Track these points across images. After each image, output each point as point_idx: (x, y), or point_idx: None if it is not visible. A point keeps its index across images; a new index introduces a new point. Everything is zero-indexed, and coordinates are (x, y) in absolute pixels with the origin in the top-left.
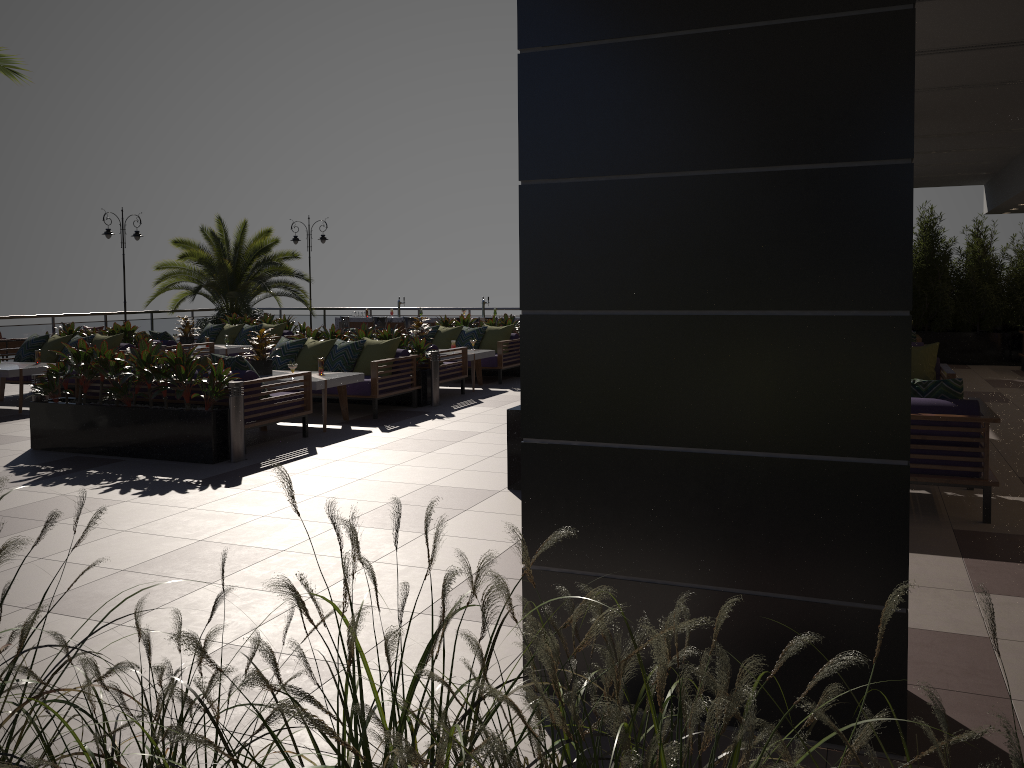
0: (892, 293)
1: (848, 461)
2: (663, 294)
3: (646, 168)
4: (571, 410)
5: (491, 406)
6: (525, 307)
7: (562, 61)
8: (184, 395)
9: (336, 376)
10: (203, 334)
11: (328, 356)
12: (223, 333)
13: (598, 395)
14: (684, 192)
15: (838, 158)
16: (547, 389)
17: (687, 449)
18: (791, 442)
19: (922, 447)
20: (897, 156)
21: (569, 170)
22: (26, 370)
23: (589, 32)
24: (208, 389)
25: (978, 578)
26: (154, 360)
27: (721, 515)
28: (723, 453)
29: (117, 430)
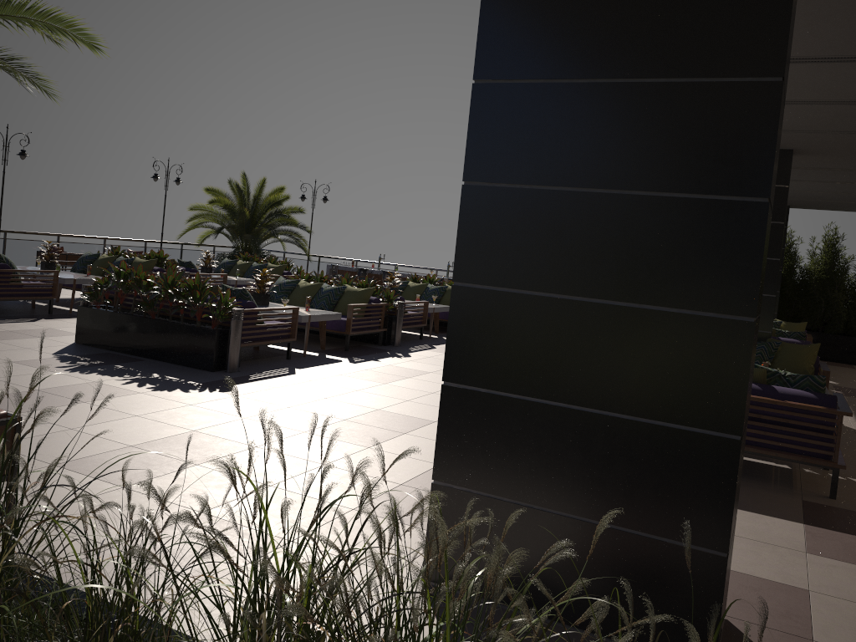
0: (742, 302)
1: (693, 431)
2: (563, 282)
3: (561, 182)
4: (483, 364)
5: (442, 352)
6: (456, 279)
7: (506, 92)
8: (197, 314)
9: (319, 313)
10: (220, 266)
11: (315, 296)
12: (236, 267)
13: (505, 355)
14: (588, 204)
15: (711, 191)
16: (466, 345)
17: (569, 405)
18: (650, 410)
19: (785, 429)
20: (757, 195)
21: (502, 177)
22: (79, 280)
23: (529, 72)
24: (216, 312)
25: (812, 542)
26: (177, 284)
27: (589, 461)
28: (596, 412)
29: (142, 336)
